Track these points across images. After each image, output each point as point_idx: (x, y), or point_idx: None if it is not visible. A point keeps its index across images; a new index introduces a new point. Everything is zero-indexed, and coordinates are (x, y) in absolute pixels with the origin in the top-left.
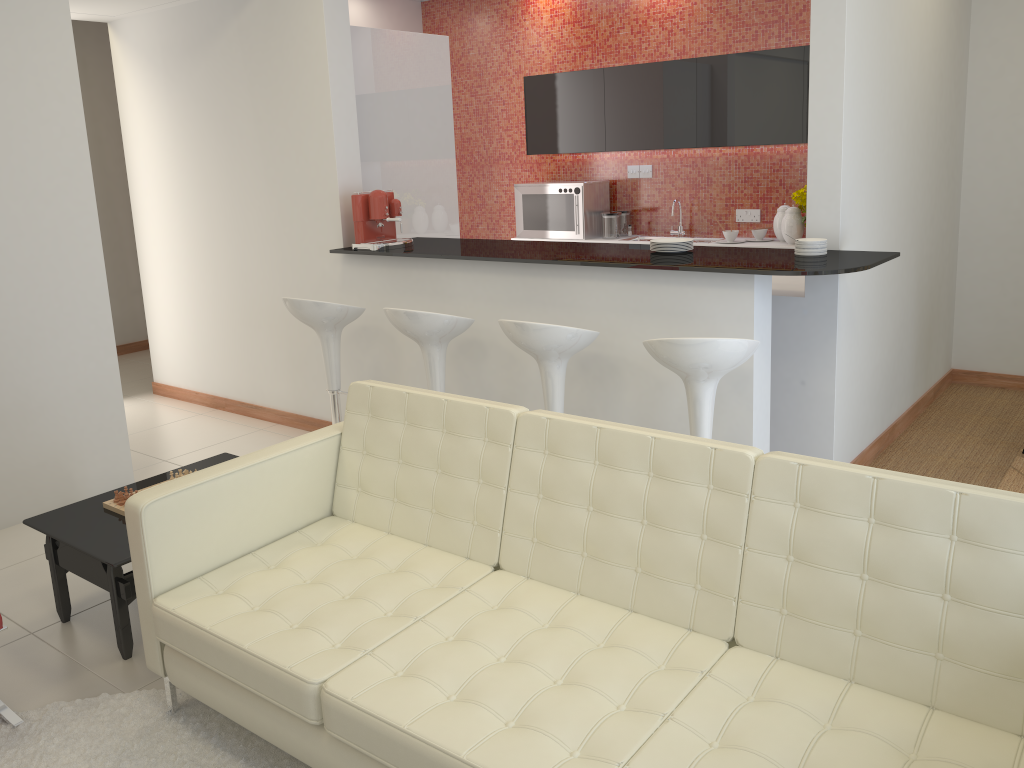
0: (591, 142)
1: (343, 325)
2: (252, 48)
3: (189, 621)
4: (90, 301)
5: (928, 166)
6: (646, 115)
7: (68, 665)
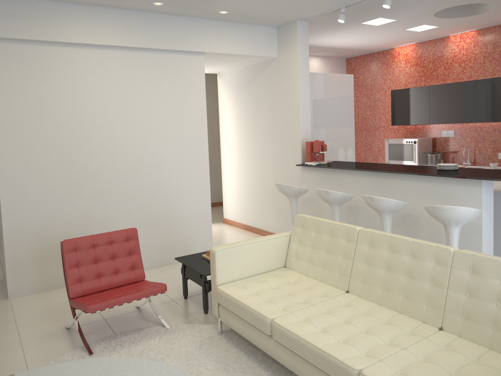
0: (422, 119)
1: (299, 196)
2: (270, 82)
3: (228, 294)
4: (203, 180)
5: None
6: (450, 107)
7: (185, 312)
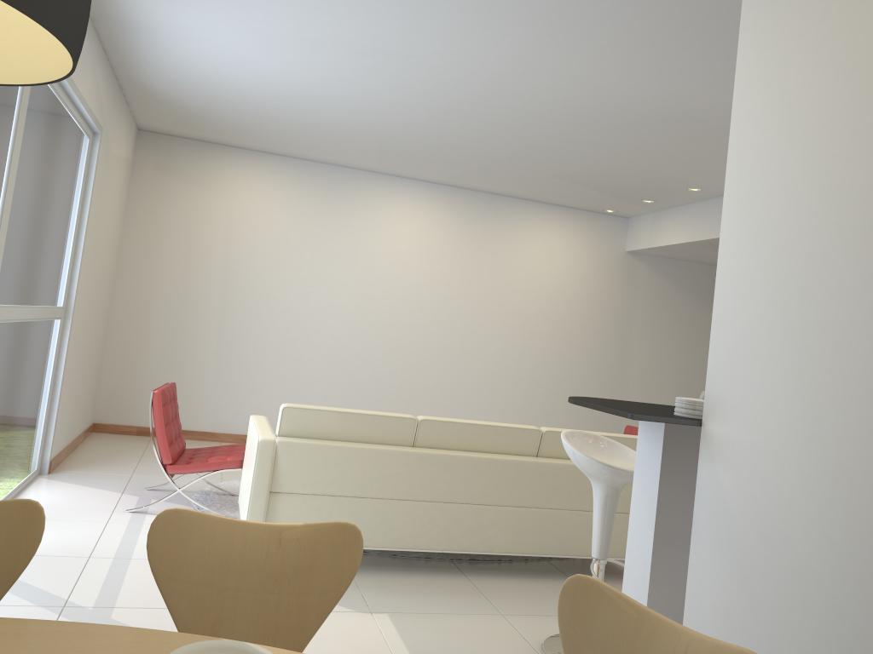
0: None
1: None
2: None
3: None
4: None
5: None
6: None
7: None
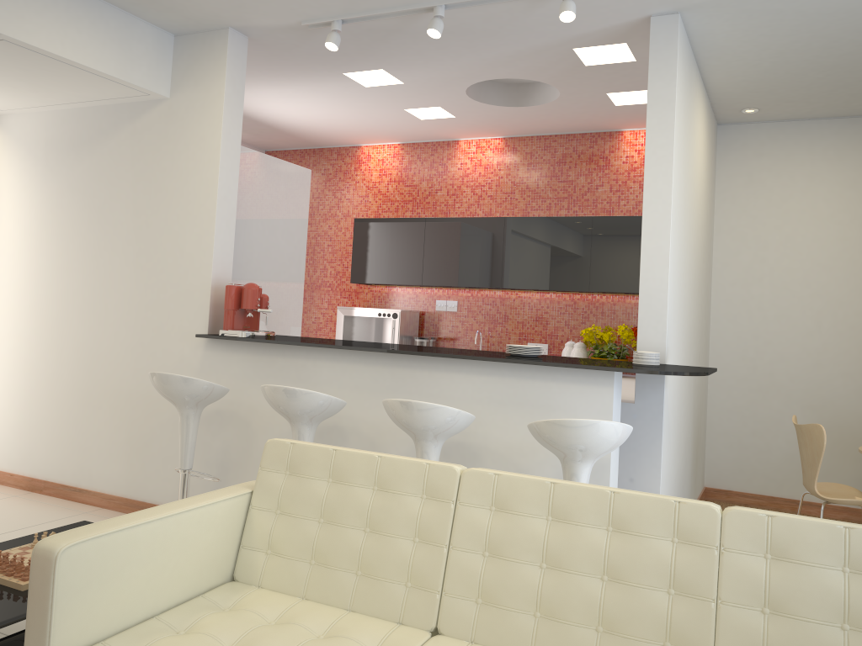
0: (410, 276)
1: (206, 404)
2: (143, 150)
3: None
4: None
5: (698, 313)
6: (459, 258)
7: None
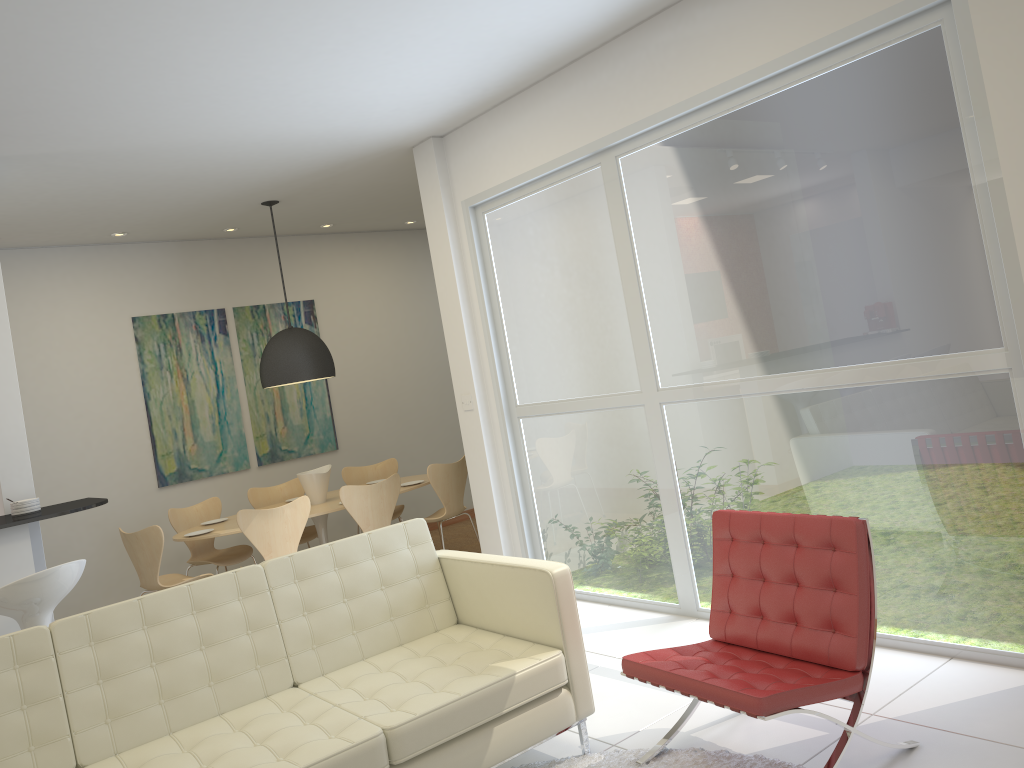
0: None
1: None
2: None
3: None
4: None
5: None
6: None
7: None
